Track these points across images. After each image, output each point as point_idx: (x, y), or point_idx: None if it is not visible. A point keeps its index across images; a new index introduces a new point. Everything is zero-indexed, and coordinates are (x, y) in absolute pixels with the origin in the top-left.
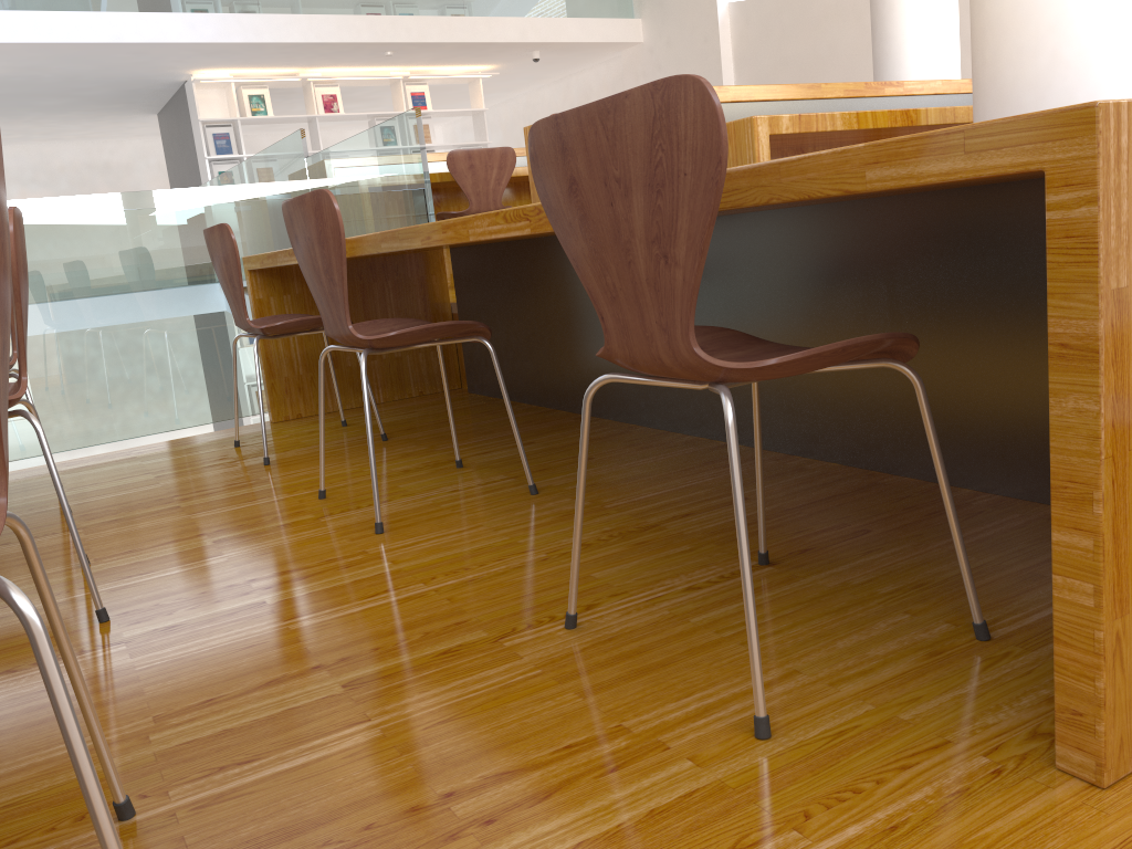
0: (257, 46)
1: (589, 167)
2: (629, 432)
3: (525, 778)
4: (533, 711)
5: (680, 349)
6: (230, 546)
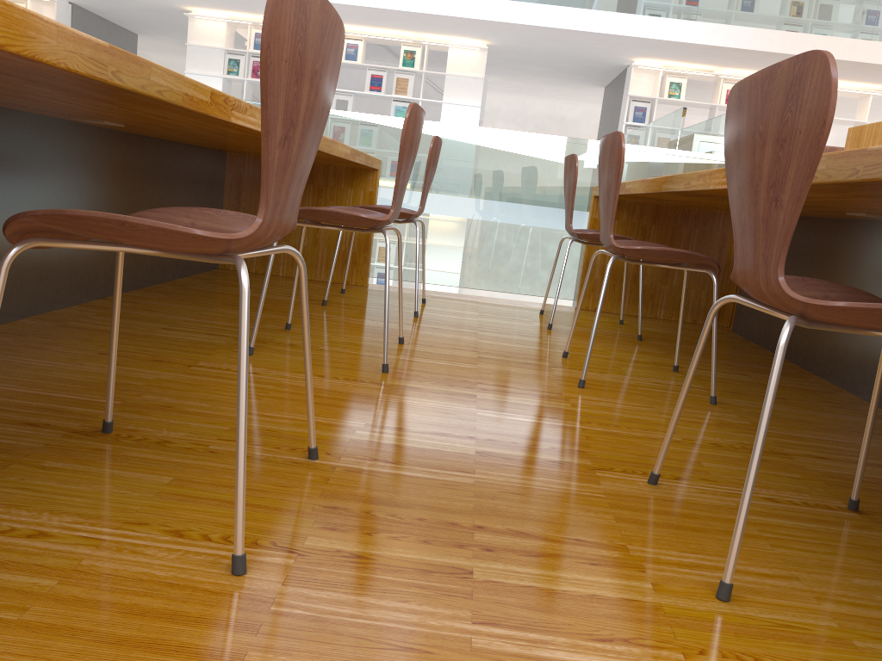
0: (685, 45)
1: (748, 122)
2: (835, 394)
3: (532, 541)
4: (575, 513)
5: (770, 279)
6: (484, 362)
